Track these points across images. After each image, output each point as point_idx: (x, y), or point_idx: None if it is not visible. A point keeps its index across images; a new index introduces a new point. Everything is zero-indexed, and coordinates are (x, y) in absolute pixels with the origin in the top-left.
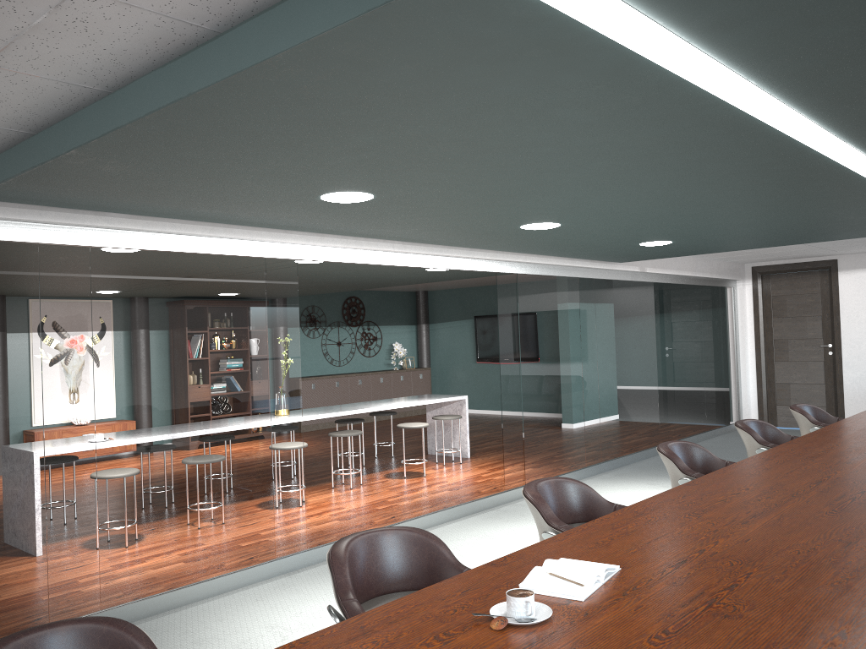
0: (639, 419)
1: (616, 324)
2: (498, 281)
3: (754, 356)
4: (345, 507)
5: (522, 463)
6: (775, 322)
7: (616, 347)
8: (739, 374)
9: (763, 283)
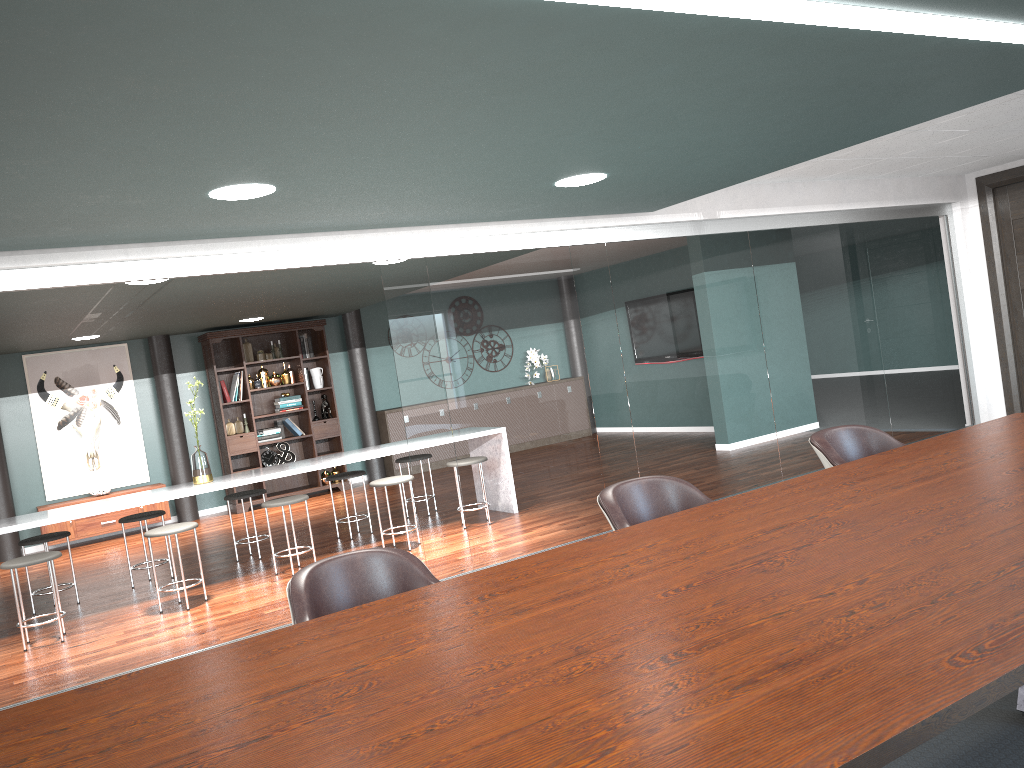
0: (730, 446)
1: (663, 306)
2: (385, 275)
3: (992, 319)
4: (233, 610)
5: (464, 539)
6: (1021, 261)
7: (668, 342)
8: (967, 351)
9: (996, 201)
